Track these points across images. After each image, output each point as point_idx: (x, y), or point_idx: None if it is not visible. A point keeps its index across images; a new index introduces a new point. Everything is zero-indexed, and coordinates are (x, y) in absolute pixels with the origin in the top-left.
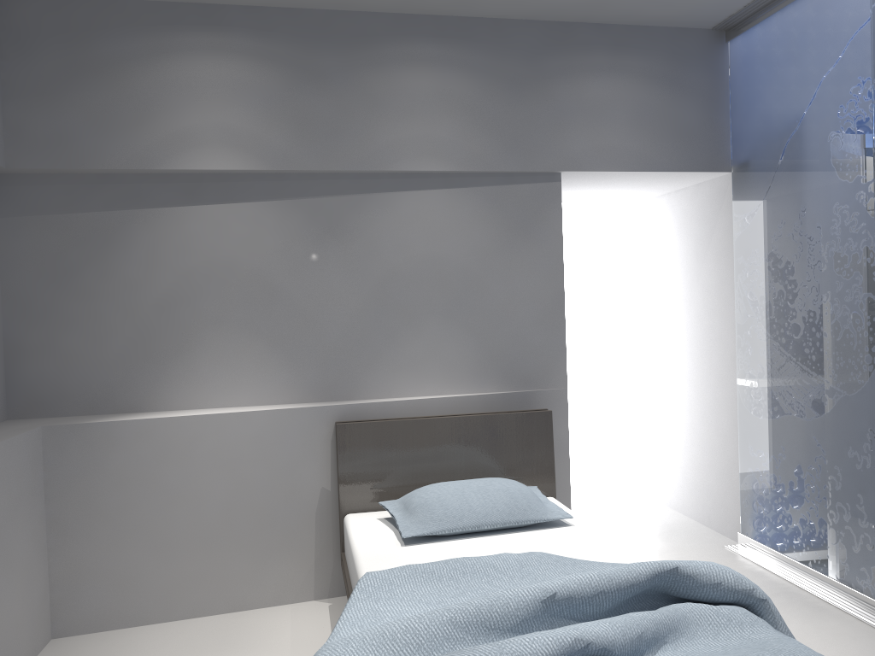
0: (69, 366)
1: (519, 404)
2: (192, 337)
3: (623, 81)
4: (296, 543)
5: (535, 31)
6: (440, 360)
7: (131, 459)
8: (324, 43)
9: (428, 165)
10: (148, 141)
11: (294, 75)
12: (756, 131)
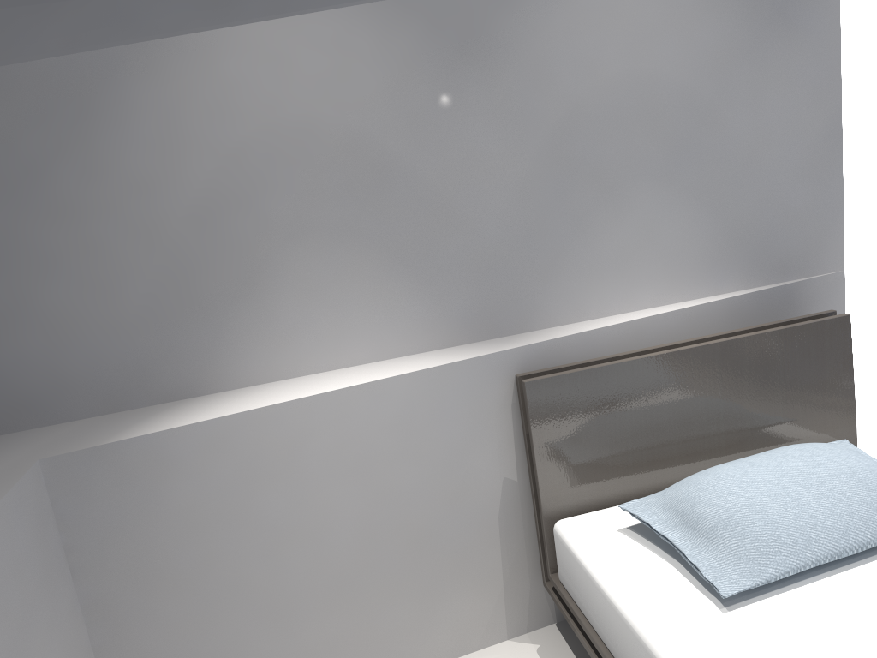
0: (64, 339)
1: (779, 305)
2: (261, 264)
3: None
4: (475, 566)
5: None
6: (656, 252)
7: (202, 488)
8: None
9: None
10: None
11: None
12: None
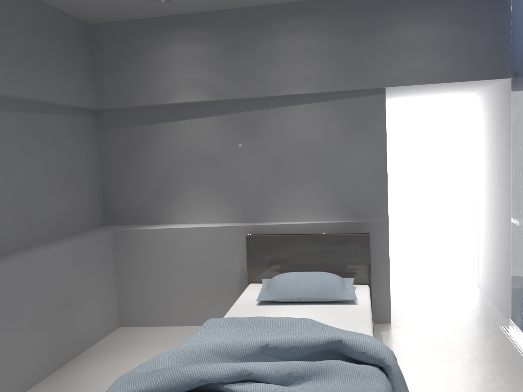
0: (129, 201)
1: (356, 228)
2: (182, 188)
3: (429, 25)
4: (229, 295)
5: (367, 0)
6: (309, 202)
7: (150, 248)
8: (241, 27)
9: (300, 90)
10: (156, 90)
11: (225, 47)
12: (521, 51)
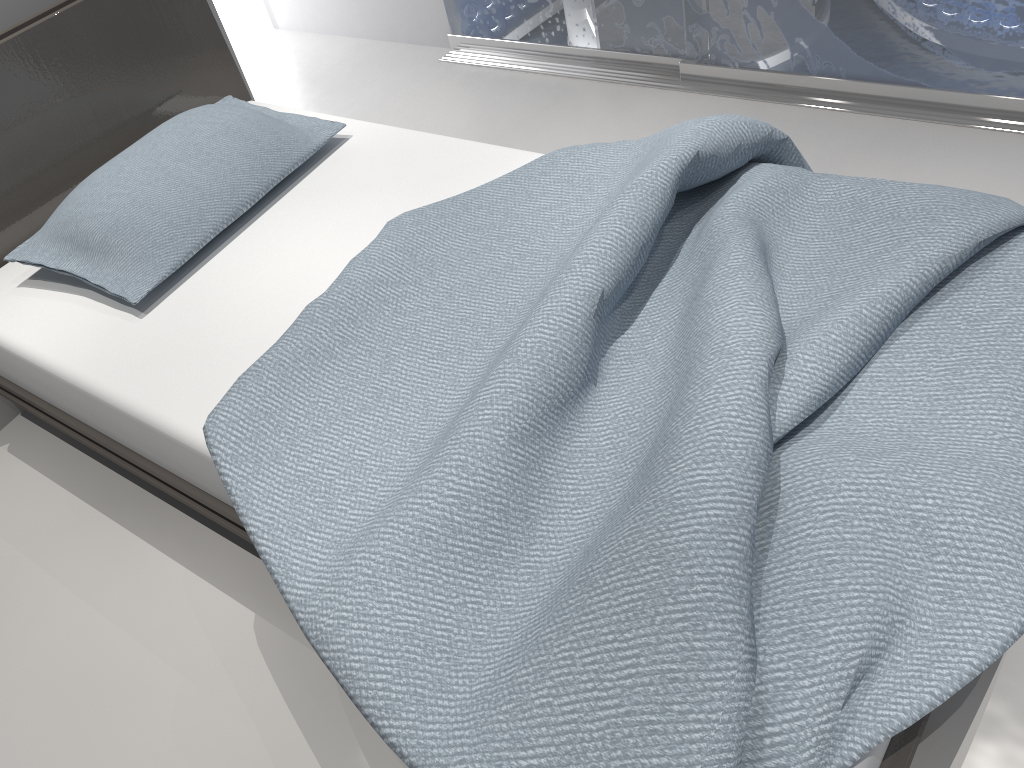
0: None
1: None
2: None
3: None
4: None
5: None
6: None
7: None
8: None
9: None
10: None
11: None
12: None
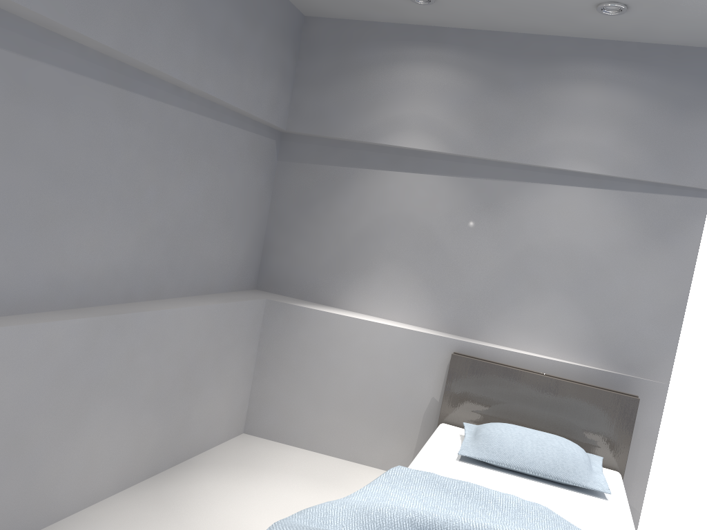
0: (296, 265)
1: (616, 384)
2: (373, 264)
3: None
4: (405, 431)
5: None
6: (554, 328)
7: (311, 336)
8: (515, 60)
9: (580, 166)
10: (372, 122)
11: (485, 83)
12: None
